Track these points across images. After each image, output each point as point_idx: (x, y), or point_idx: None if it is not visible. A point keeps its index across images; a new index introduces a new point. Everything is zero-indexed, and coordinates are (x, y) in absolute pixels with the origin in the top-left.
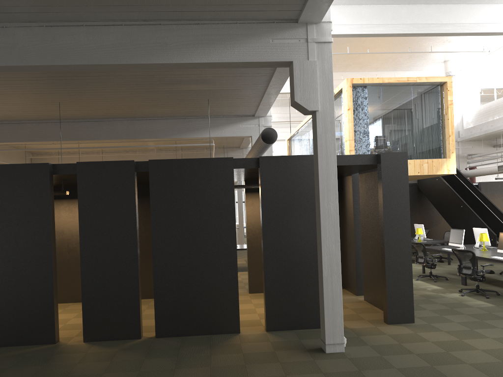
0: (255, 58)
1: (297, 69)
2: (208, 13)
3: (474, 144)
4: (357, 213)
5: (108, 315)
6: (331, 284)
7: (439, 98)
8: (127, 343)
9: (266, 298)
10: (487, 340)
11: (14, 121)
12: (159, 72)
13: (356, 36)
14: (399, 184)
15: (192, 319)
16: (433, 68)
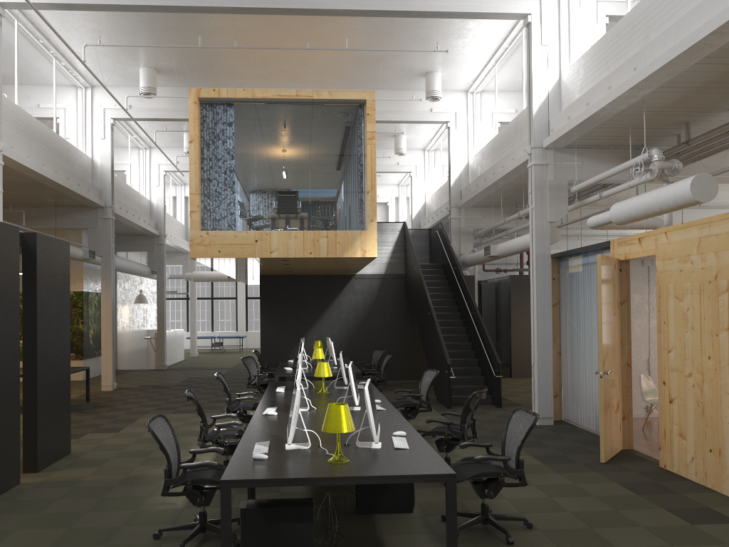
0: None
1: None
2: None
3: (487, 212)
4: (31, 320)
5: None
6: None
7: (357, 128)
8: None
9: None
10: None
11: None
12: None
13: (163, 10)
14: None
15: None
16: (418, 86)
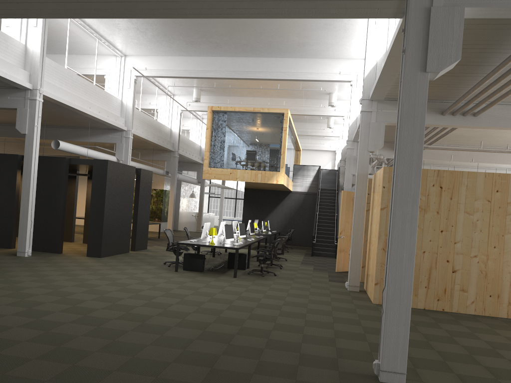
0: (1, 105)
1: (18, 112)
2: None
3: None
4: (137, 198)
5: None
6: (23, 222)
7: (280, 125)
8: None
9: None
10: (99, 263)
11: None
12: None
13: (196, 78)
14: (101, 177)
15: None
16: (328, 98)
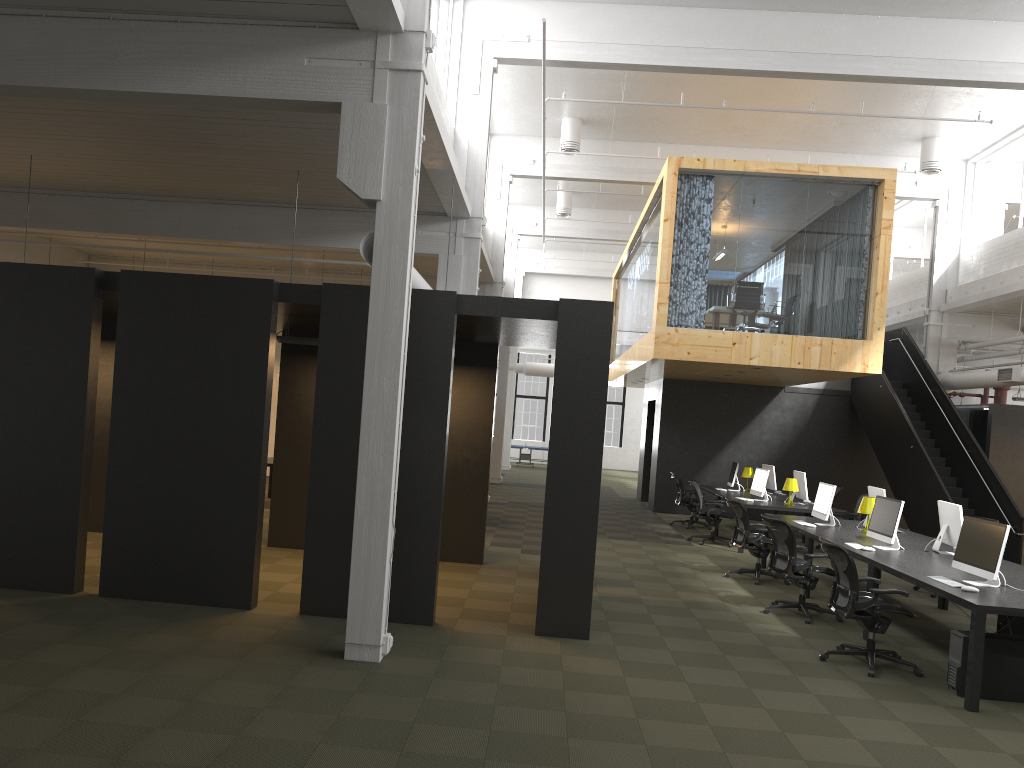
0: (273, 91)
1: (349, 119)
2: (183, 3)
3: (979, 320)
4: None
5: (21, 543)
6: (368, 532)
7: (866, 214)
8: (41, 597)
9: (306, 552)
10: (672, 685)
11: (8, 189)
12: (191, 112)
13: (677, 71)
14: (590, 364)
15: (168, 572)
16: (903, 151)
